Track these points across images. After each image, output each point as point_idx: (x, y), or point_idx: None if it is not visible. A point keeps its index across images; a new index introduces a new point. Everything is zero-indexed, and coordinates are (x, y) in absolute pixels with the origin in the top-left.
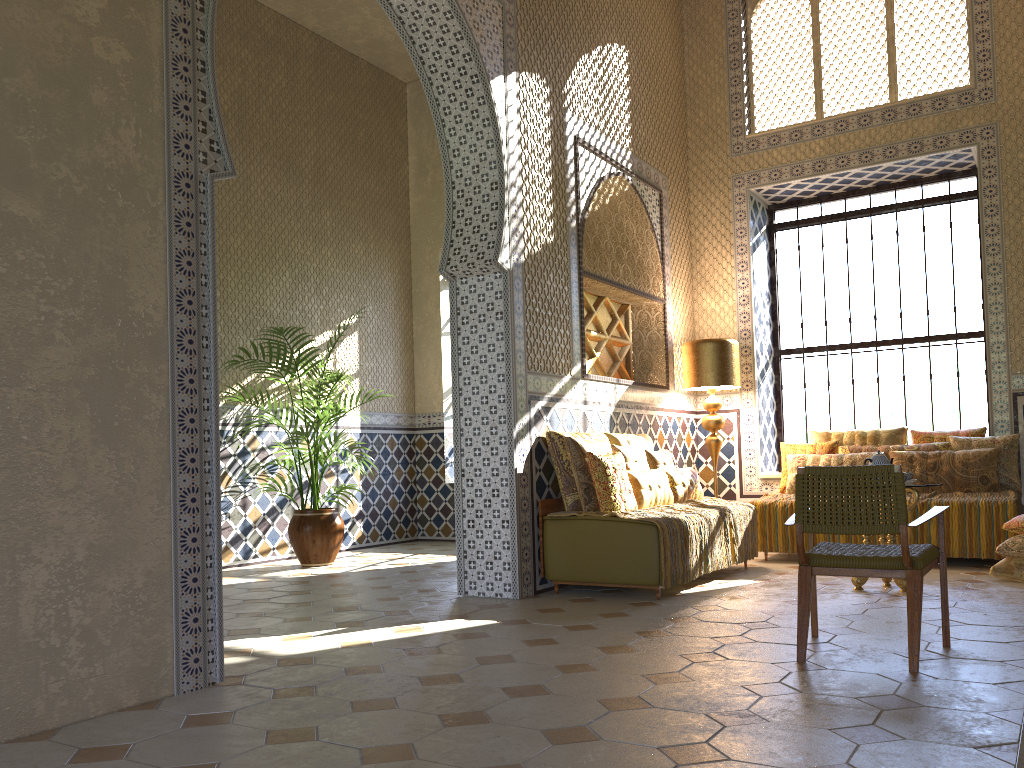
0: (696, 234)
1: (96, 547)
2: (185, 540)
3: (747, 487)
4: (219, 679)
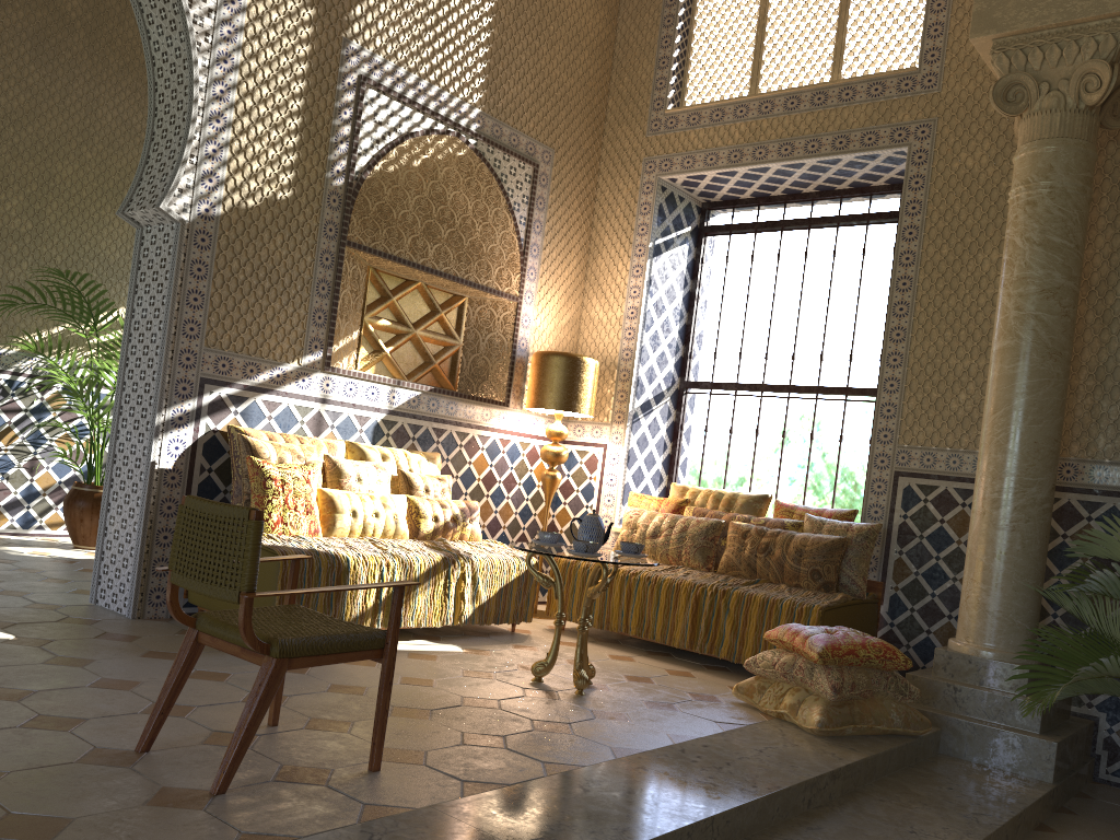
0: (598, 226)
1: None
2: None
3: None
4: None
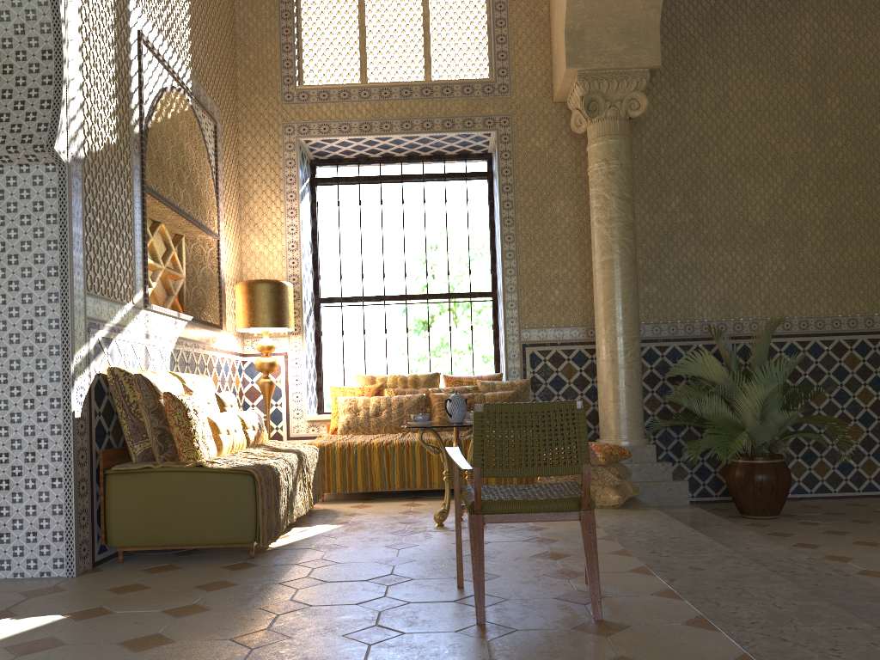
0: (245, 175)
1: None
2: None
3: (294, 429)
4: None
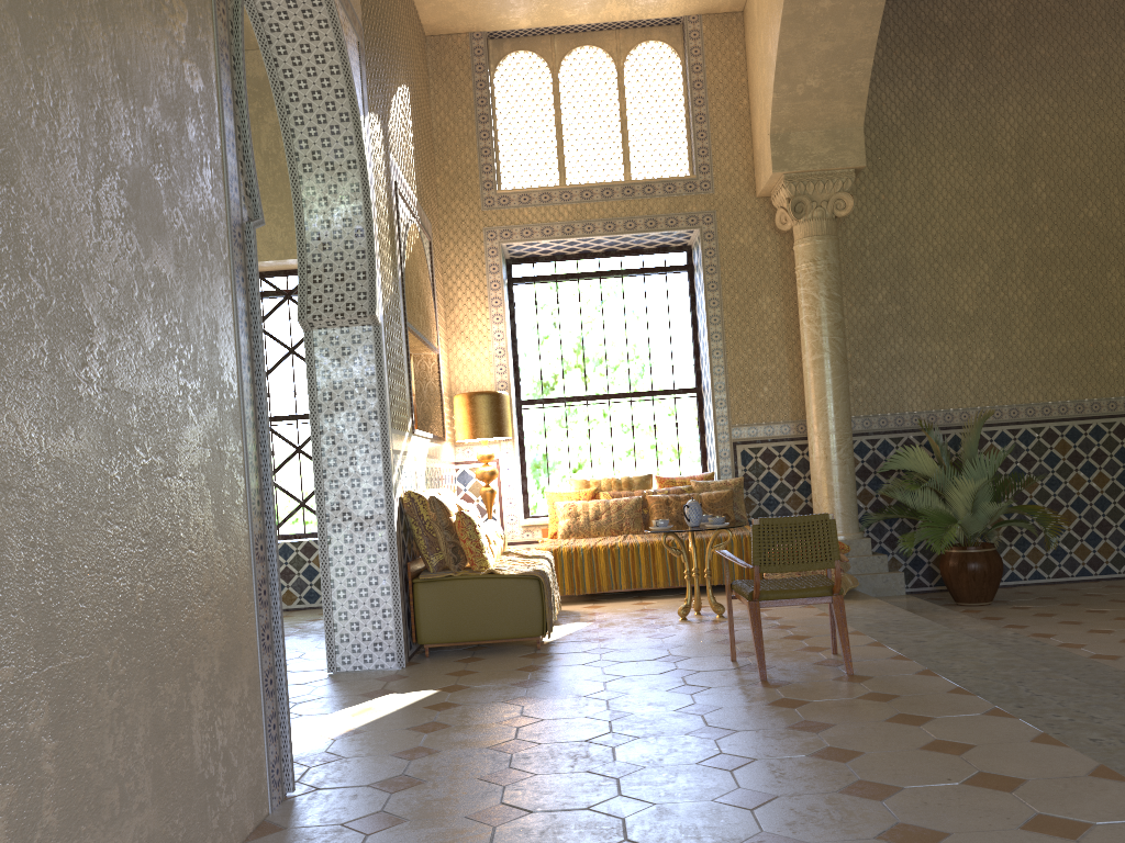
0: (449, 283)
1: (223, 656)
2: (264, 638)
3: (509, 535)
4: (293, 788)
